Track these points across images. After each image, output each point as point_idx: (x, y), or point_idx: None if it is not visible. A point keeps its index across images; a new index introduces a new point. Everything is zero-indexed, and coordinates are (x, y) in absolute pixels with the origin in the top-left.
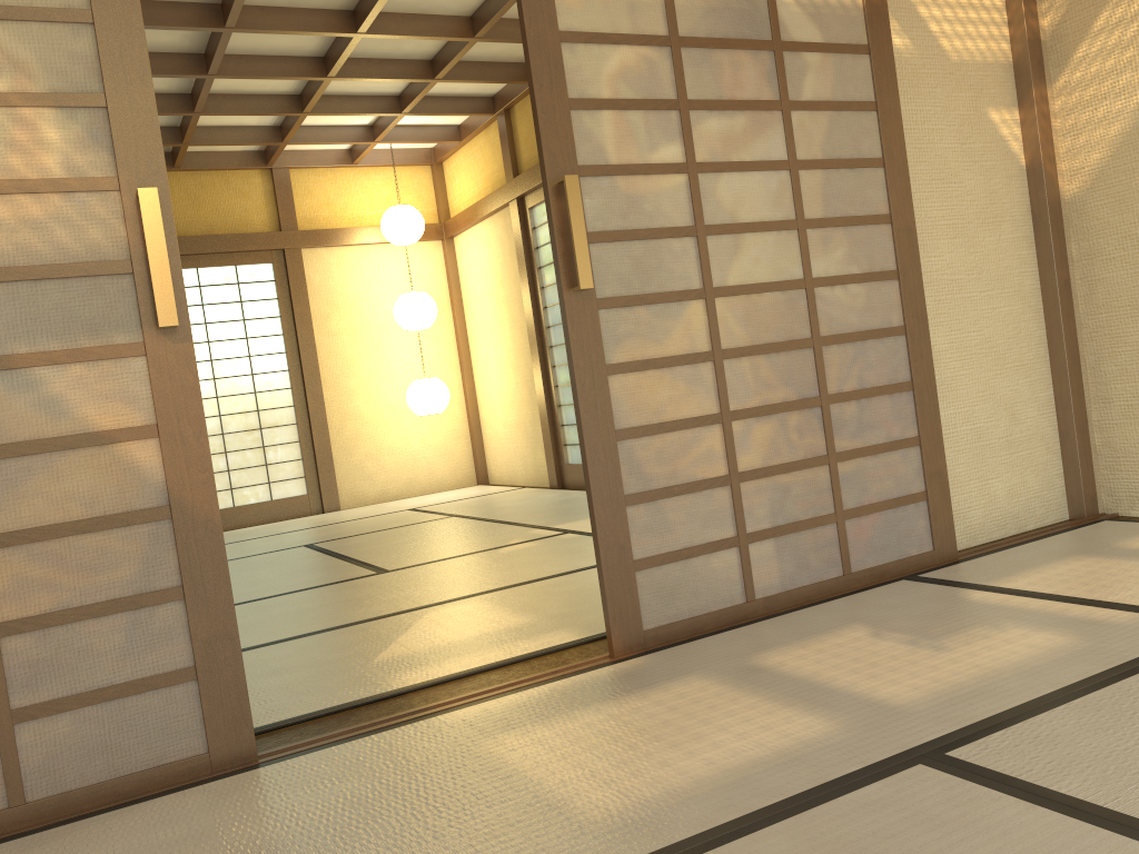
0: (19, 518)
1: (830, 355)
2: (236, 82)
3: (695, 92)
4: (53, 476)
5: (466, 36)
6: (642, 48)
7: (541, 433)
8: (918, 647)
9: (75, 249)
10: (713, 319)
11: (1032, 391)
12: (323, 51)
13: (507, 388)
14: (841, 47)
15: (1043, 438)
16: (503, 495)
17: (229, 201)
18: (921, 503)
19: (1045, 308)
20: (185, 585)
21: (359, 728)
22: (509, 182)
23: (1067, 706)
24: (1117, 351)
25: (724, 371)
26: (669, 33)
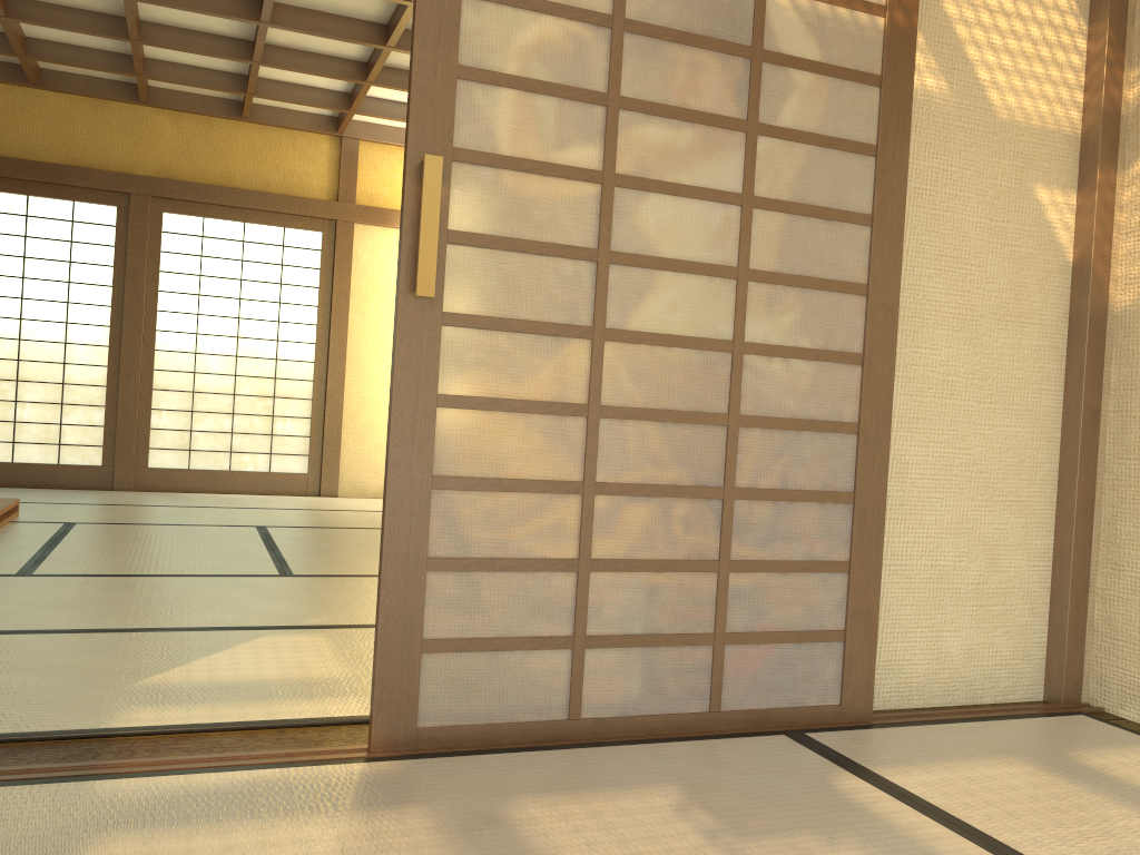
0: None
1: (749, 439)
2: (299, 37)
3: (633, 89)
4: None
5: None
6: (572, 23)
7: None
8: (711, 845)
9: None
10: (597, 366)
11: (1025, 536)
12: (385, 18)
13: None
14: (843, 71)
15: (1028, 595)
16: None
17: (292, 162)
18: (836, 643)
19: (1062, 438)
20: None
21: (6, 772)
22: None
23: None
24: (1139, 510)
25: (598, 433)
26: (612, 12)
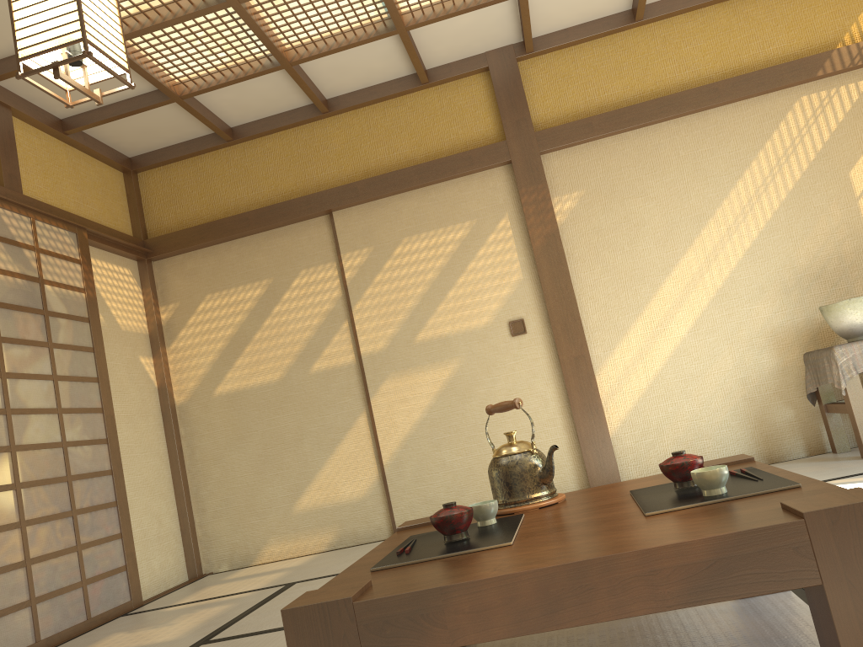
0: None
1: (76, 486)
2: None
3: (5, 333)
4: None
5: None
6: None
7: None
8: (160, 627)
9: None
10: (16, 464)
11: (168, 508)
12: None
13: None
14: (76, 317)
15: (174, 534)
16: None
17: None
18: (124, 572)
19: (171, 462)
20: None
21: None
22: None
23: (246, 616)
24: (208, 483)
25: (22, 495)
26: None
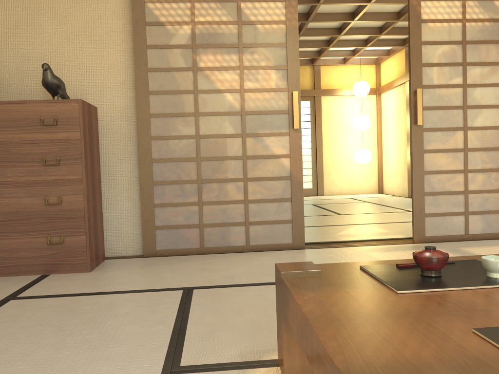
0: (255, 174)
1: None
2: (306, 36)
3: (470, 60)
4: (264, 165)
5: (395, 19)
6: (451, 45)
7: (407, 175)
8: None
9: (275, 106)
10: (465, 137)
11: None
12: (339, 26)
13: (395, 156)
14: None
15: None
16: (388, 197)
17: None
18: None
19: None
20: (292, 198)
21: (332, 246)
22: (406, 74)
23: None
24: None
25: (467, 155)
26: (462, 40)
